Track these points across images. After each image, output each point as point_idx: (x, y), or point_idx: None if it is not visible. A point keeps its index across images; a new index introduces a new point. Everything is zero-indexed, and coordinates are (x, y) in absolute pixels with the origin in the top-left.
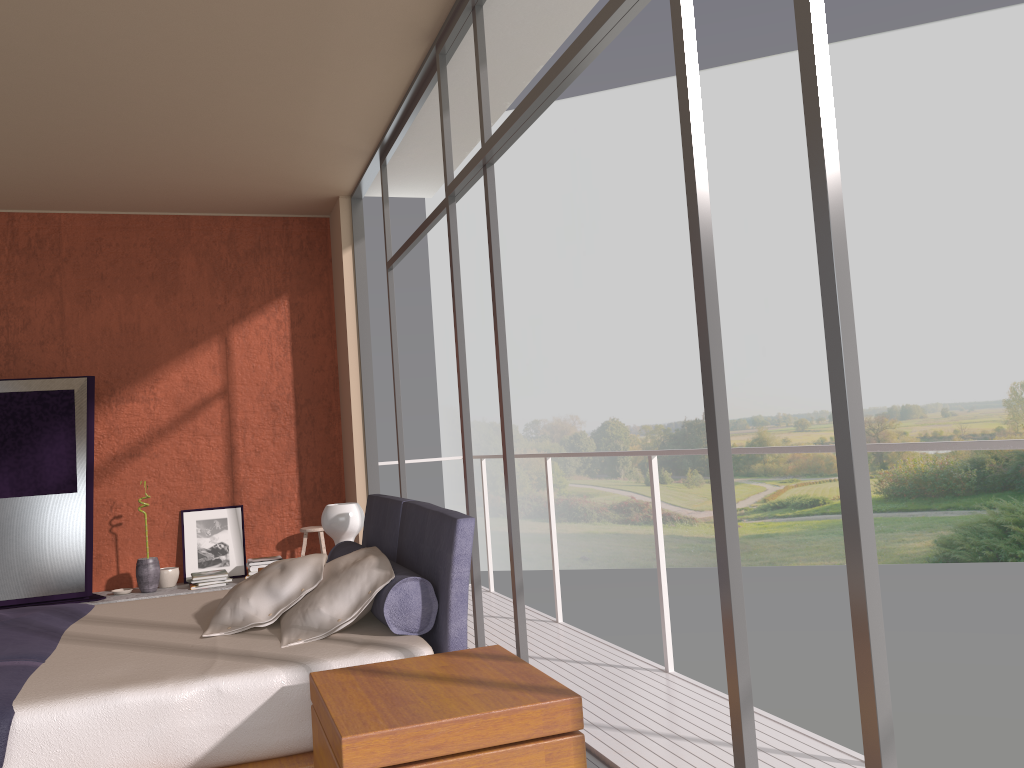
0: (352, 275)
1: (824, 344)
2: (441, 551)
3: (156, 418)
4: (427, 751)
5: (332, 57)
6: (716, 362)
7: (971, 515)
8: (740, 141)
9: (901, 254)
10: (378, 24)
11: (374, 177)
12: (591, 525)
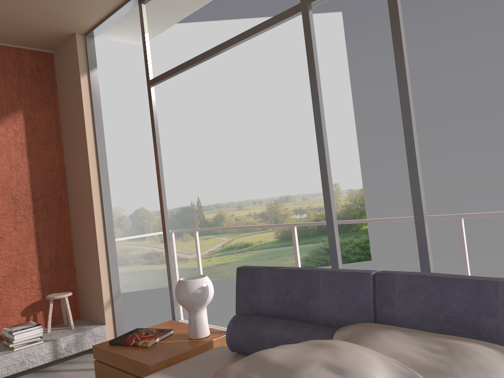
0: (88, 95)
1: (249, 166)
2: None
3: None
4: None
5: None
6: None
7: (315, 245)
8: (206, 62)
9: (283, 123)
10: None
11: (120, 17)
12: (130, 267)
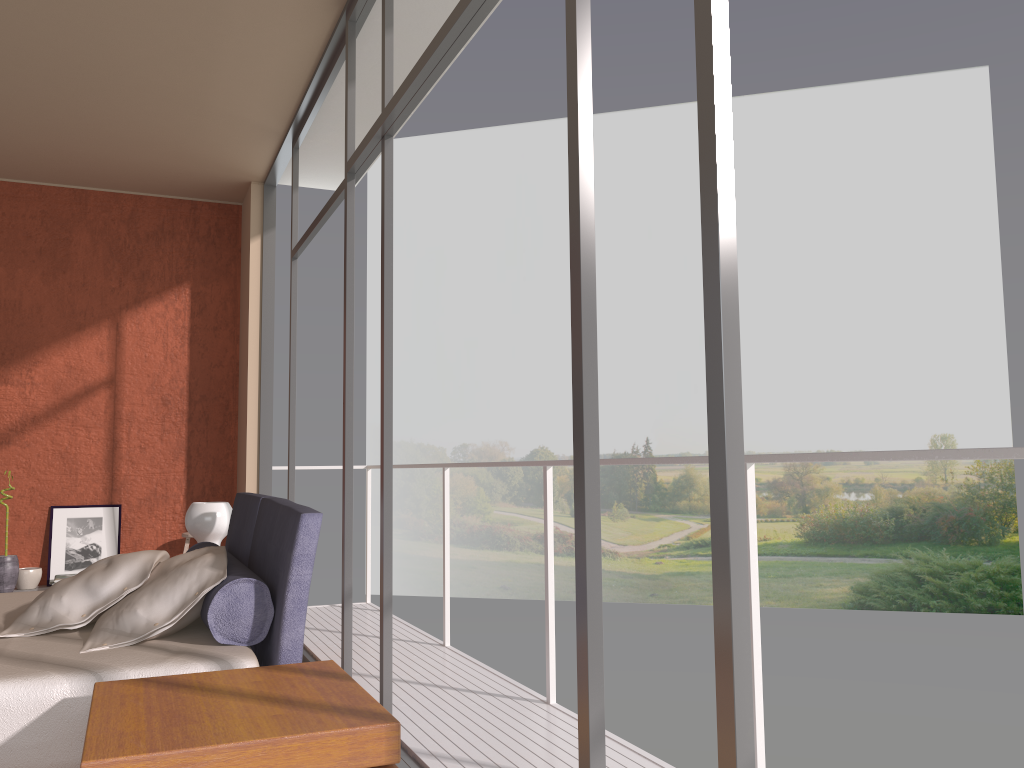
0: (259, 266)
1: (755, 385)
2: (284, 550)
3: (31, 404)
4: None
5: (233, 15)
6: (588, 335)
7: (887, 563)
8: (684, 179)
9: (833, 302)
10: None
11: (287, 162)
12: (513, 554)
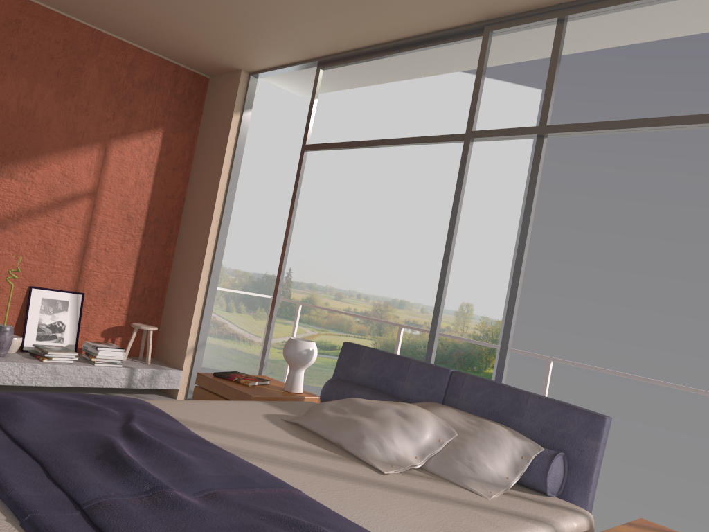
0: (235, 135)
1: (367, 249)
2: (571, 434)
3: (29, 199)
4: None
5: None
6: None
7: None
8: (352, 102)
9: (425, 208)
10: None
11: (293, 71)
12: None
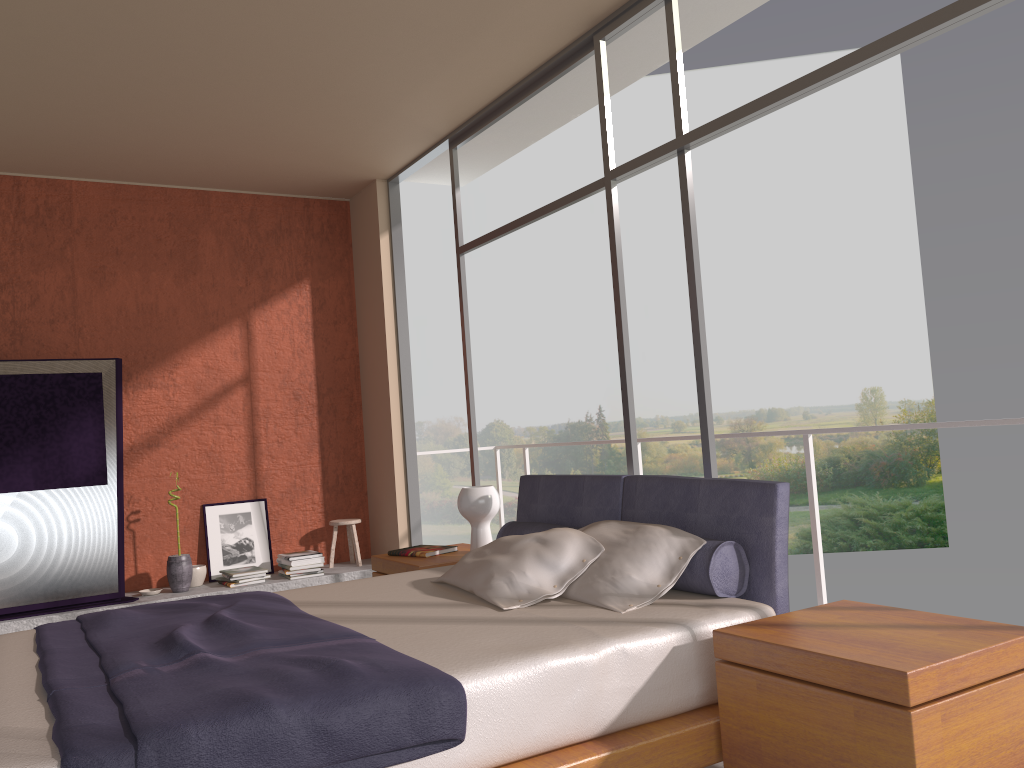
0: (389, 261)
1: None
2: (745, 516)
3: (176, 406)
4: (959, 683)
5: (487, 34)
6: None
7: (828, 509)
8: (623, 154)
9: (768, 268)
10: (556, 5)
11: (429, 161)
12: None
